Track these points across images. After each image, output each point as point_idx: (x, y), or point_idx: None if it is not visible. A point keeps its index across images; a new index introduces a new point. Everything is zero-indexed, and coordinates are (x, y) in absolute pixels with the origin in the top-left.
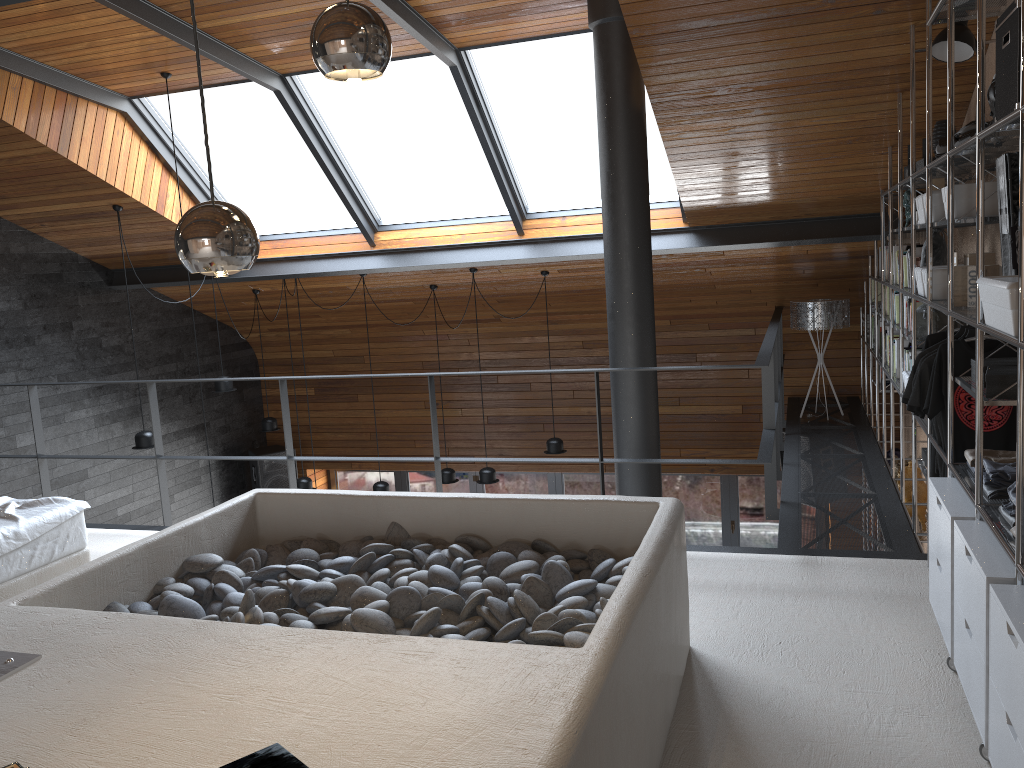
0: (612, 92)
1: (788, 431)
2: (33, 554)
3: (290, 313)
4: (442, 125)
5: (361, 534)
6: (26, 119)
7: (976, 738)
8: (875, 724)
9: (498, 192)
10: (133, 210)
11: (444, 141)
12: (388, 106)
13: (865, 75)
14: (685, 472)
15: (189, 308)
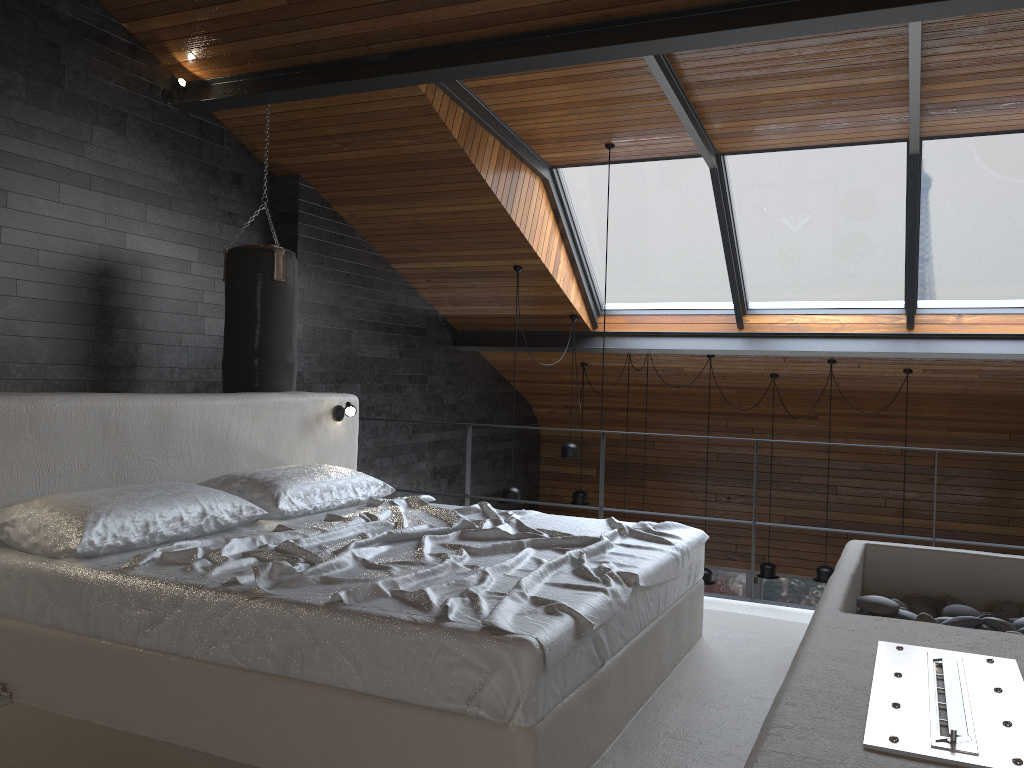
0: None
1: None
2: (689, 575)
3: (598, 391)
4: (859, 213)
5: (997, 598)
6: (492, 176)
7: None
8: None
9: (891, 284)
10: (530, 272)
11: (854, 229)
12: (810, 191)
13: None
14: None
15: (501, 376)
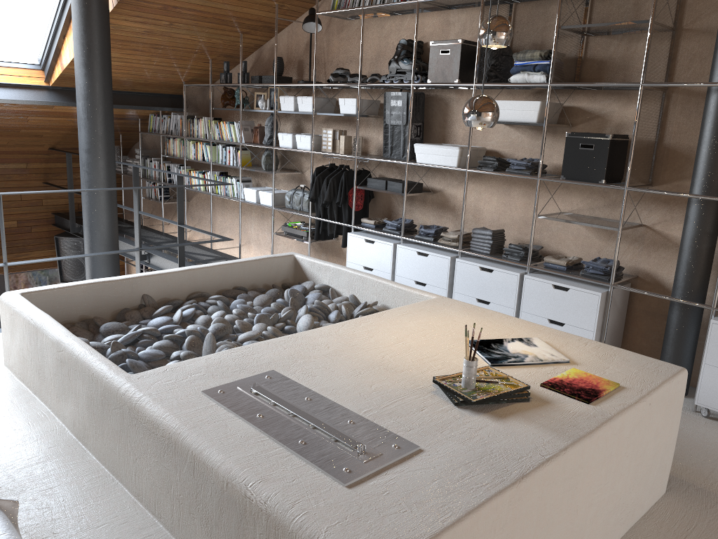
0: None
1: None
2: None
3: None
4: None
5: (118, 308)
6: None
7: None
8: None
9: None
10: None
11: None
12: None
13: (237, 21)
14: None
15: None
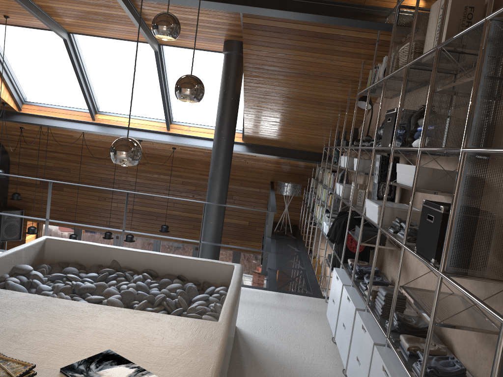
0: (228, 83)
1: None
2: None
3: (36, 141)
4: (142, 73)
5: (97, 263)
6: None
7: (341, 367)
8: (306, 360)
9: (161, 108)
10: None
11: (141, 81)
12: (118, 59)
13: (329, 102)
14: None
15: None
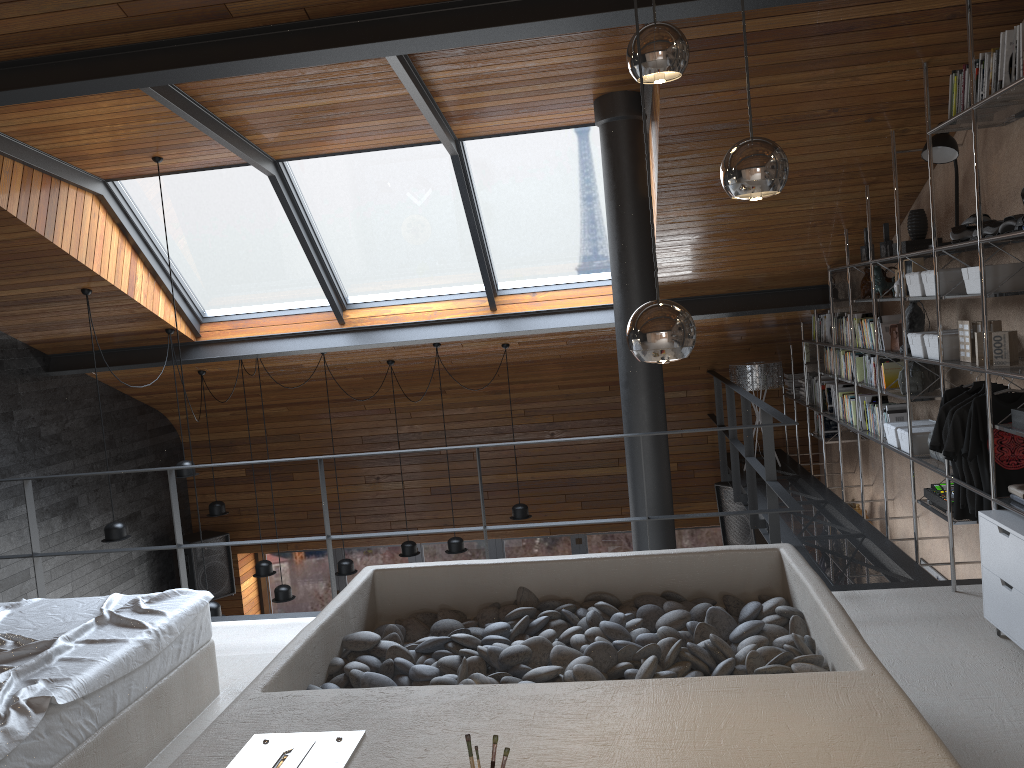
0: (623, 182)
1: (743, 483)
2: (180, 648)
3: (229, 393)
4: (426, 208)
5: (487, 601)
6: (17, 203)
7: None
8: (1007, 722)
9: (471, 270)
10: (102, 293)
11: (426, 223)
12: (376, 190)
13: (844, 170)
14: (627, 529)
15: (119, 392)
